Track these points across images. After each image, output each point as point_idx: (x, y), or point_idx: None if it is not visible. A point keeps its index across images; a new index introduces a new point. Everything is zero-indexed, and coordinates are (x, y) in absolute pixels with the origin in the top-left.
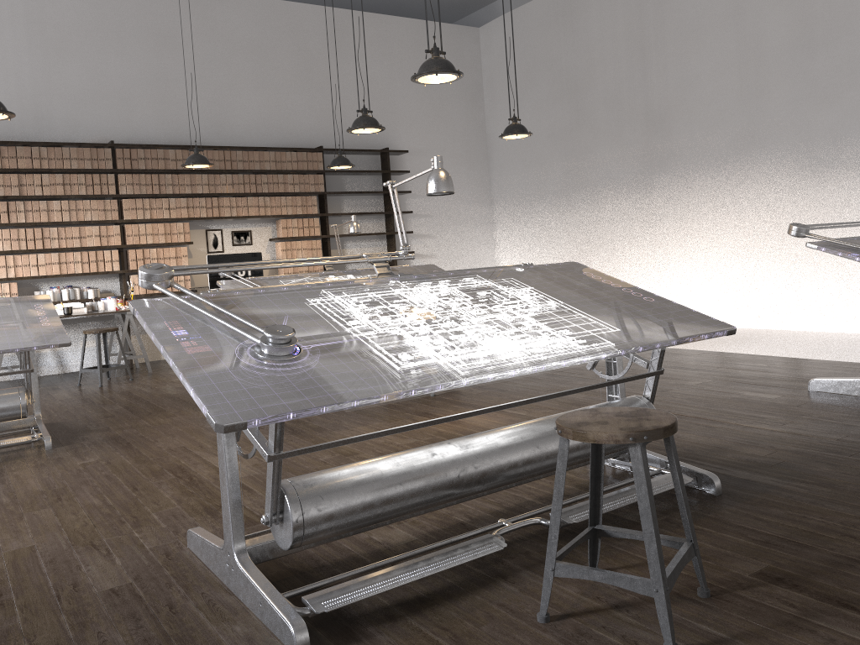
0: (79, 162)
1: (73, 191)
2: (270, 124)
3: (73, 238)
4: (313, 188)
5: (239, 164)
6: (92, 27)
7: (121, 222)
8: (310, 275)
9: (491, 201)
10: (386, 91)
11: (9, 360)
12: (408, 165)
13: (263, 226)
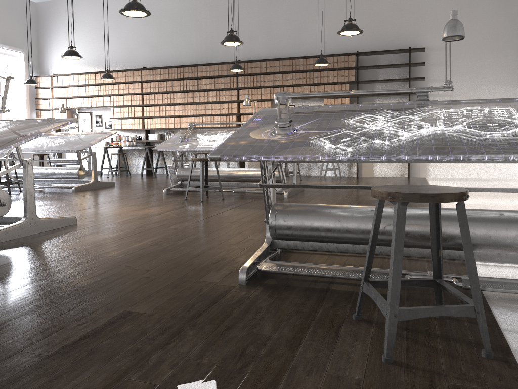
0: (221, 72)
1: (218, 86)
2: (328, 40)
3: (217, 109)
4: (346, 79)
5: (300, 67)
6: (237, 2)
7: (237, 101)
8: (228, 129)
9: (517, 82)
10: (418, 5)
11: (199, 165)
12: (433, 58)
13: (319, 103)
